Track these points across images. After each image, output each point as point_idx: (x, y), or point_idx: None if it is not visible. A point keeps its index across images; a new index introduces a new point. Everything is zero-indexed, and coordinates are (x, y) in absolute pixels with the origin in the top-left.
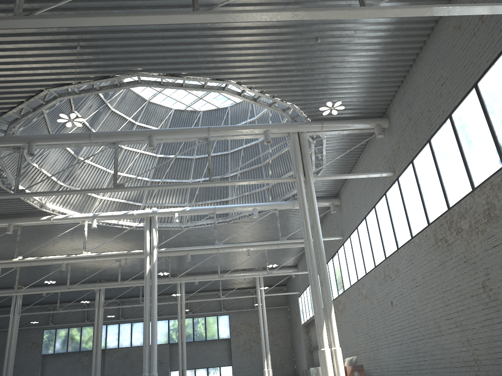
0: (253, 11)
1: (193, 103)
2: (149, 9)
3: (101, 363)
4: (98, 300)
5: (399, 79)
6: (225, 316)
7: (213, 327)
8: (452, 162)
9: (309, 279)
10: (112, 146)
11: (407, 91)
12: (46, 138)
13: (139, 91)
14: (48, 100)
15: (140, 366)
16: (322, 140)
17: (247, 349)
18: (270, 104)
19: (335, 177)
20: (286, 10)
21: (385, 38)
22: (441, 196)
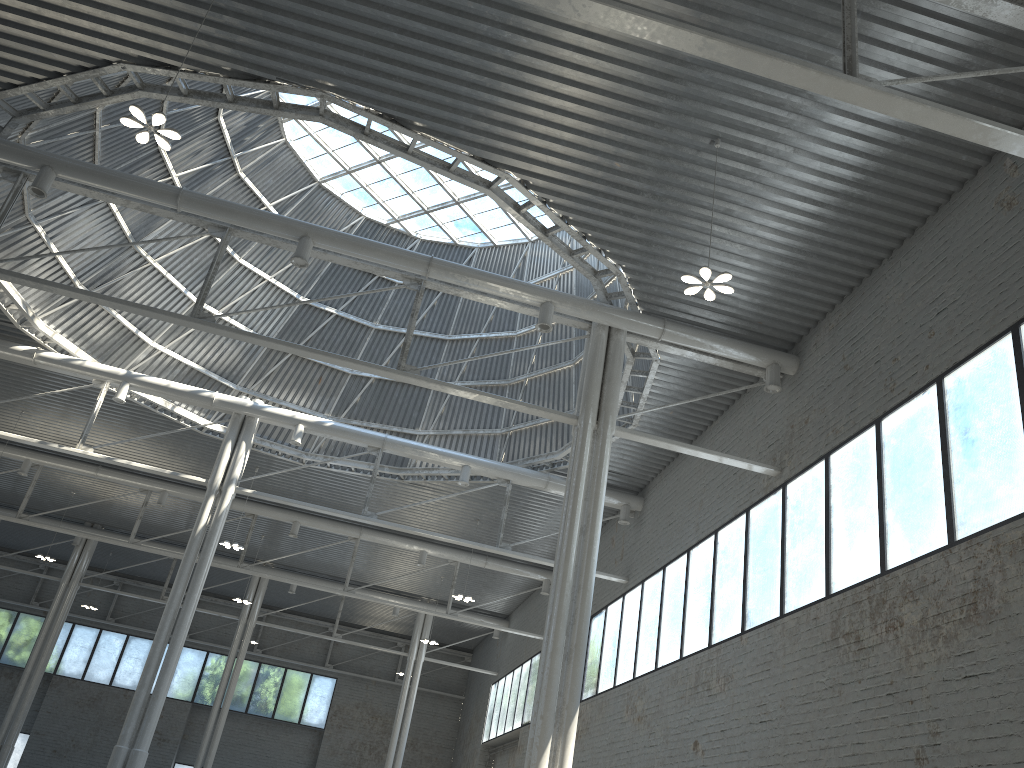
0: (623, 6)
1: (408, 218)
2: None
3: (35, 701)
4: (74, 564)
5: (847, 281)
6: (329, 679)
7: (295, 694)
8: (917, 476)
9: (544, 639)
10: (218, 233)
11: (857, 310)
12: (82, 170)
13: (307, 157)
14: (116, 89)
15: (116, 734)
16: (651, 364)
17: (351, 762)
18: (572, 251)
19: (659, 443)
20: (691, 27)
21: (850, 185)
22: (874, 543)
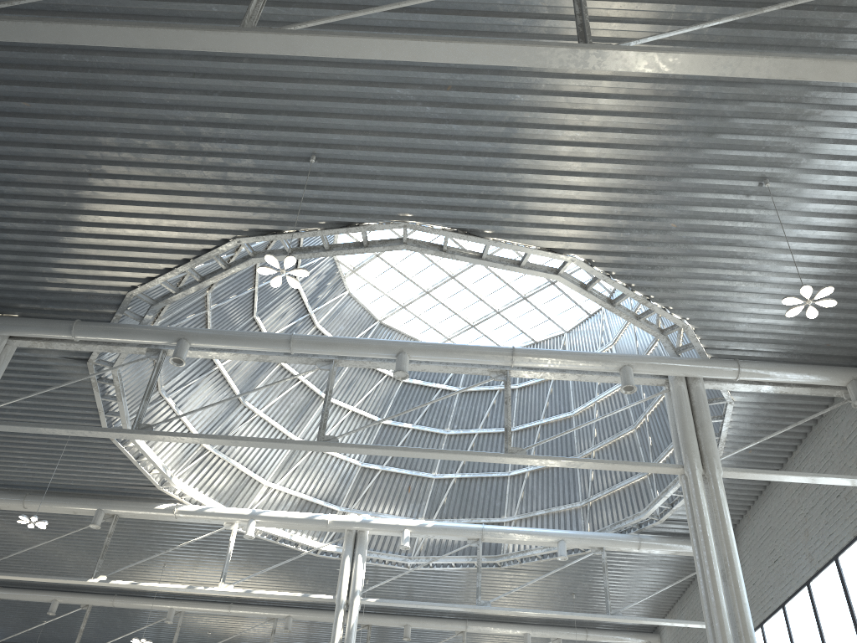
0: (707, 51)
1: (458, 334)
2: (459, 91)
3: None
4: None
5: None
6: None
7: None
8: None
9: None
10: (326, 366)
11: None
12: (210, 336)
13: (367, 302)
14: (232, 262)
15: None
16: (724, 408)
17: None
18: (638, 315)
19: (767, 477)
20: (774, 54)
21: None
22: None
